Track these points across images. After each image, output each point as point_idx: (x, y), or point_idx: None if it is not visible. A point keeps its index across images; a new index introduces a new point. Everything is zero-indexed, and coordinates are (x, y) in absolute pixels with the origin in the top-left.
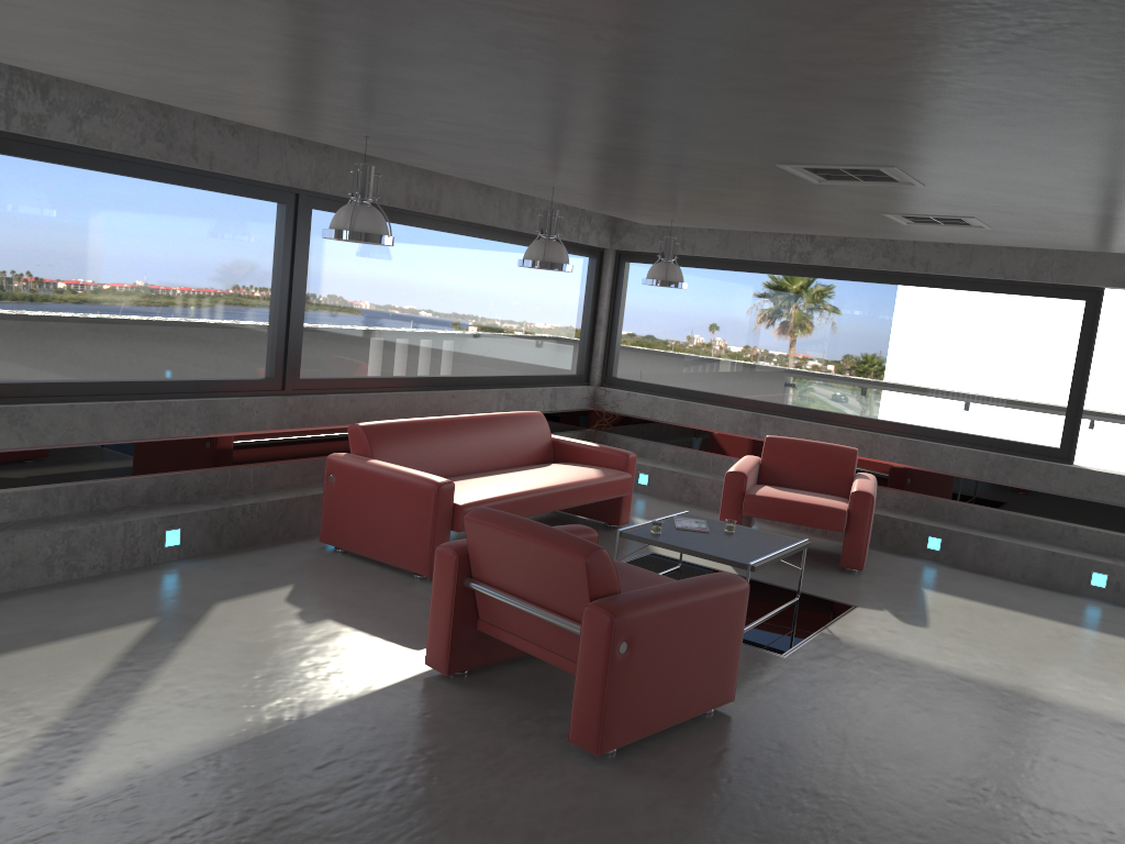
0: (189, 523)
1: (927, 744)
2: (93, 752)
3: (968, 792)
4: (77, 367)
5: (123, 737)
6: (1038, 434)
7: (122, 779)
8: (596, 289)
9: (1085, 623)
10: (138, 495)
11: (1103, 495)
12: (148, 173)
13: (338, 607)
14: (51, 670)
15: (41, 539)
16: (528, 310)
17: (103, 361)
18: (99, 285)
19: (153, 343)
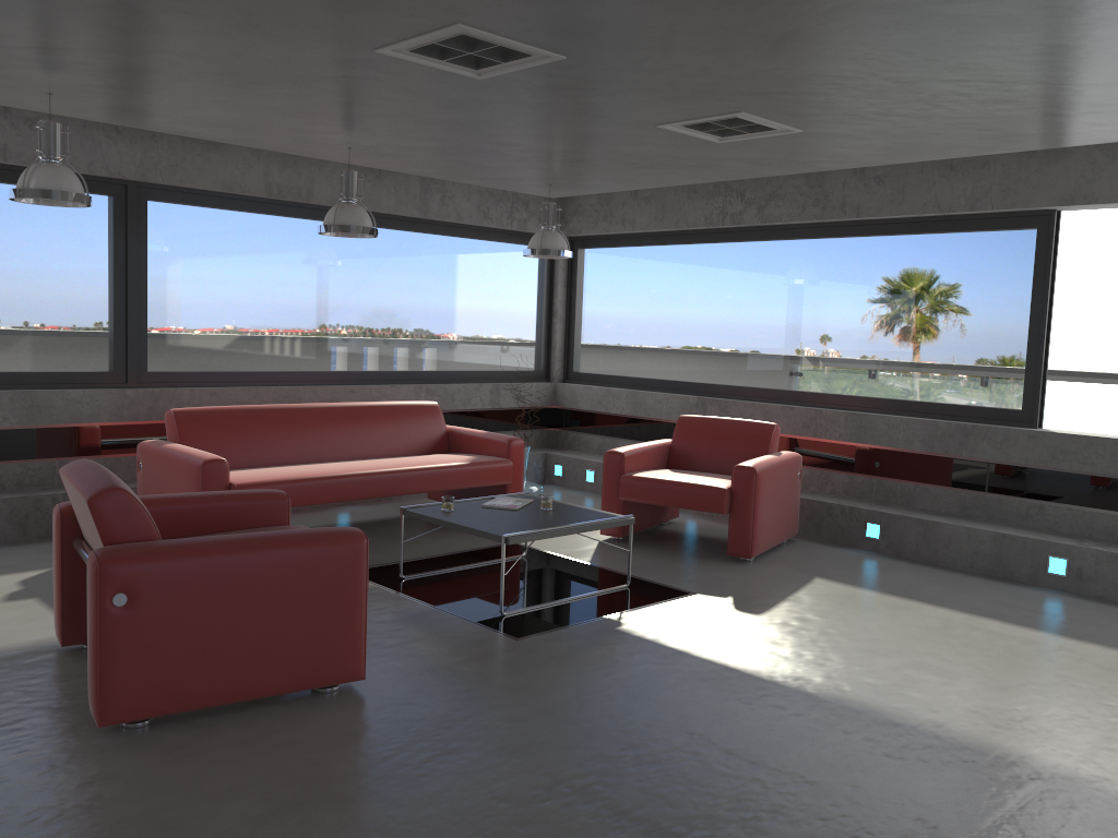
0: None
1: (568, 734)
2: None
3: (542, 788)
4: None
5: None
6: (999, 395)
7: None
8: (548, 279)
9: (1001, 614)
10: None
11: (1071, 462)
12: None
13: None
14: None
15: None
16: (457, 302)
17: None
18: None
19: None
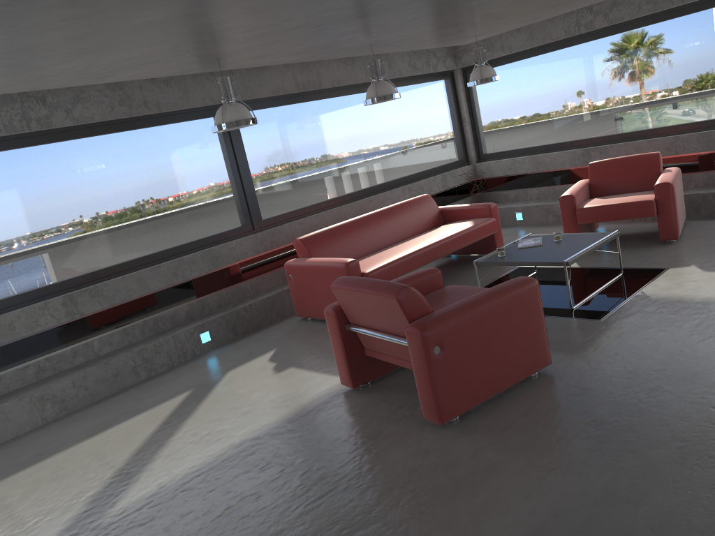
0: (213, 326)
1: (705, 364)
2: (135, 482)
3: None
4: (122, 253)
5: (154, 470)
6: None
7: (146, 497)
8: (455, 99)
9: None
10: (182, 317)
11: None
12: (124, 126)
13: (299, 357)
14: (126, 436)
15: (125, 358)
16: (409, 129)
17: (136, 245)
18: (118, 202)
19: (163, 226)
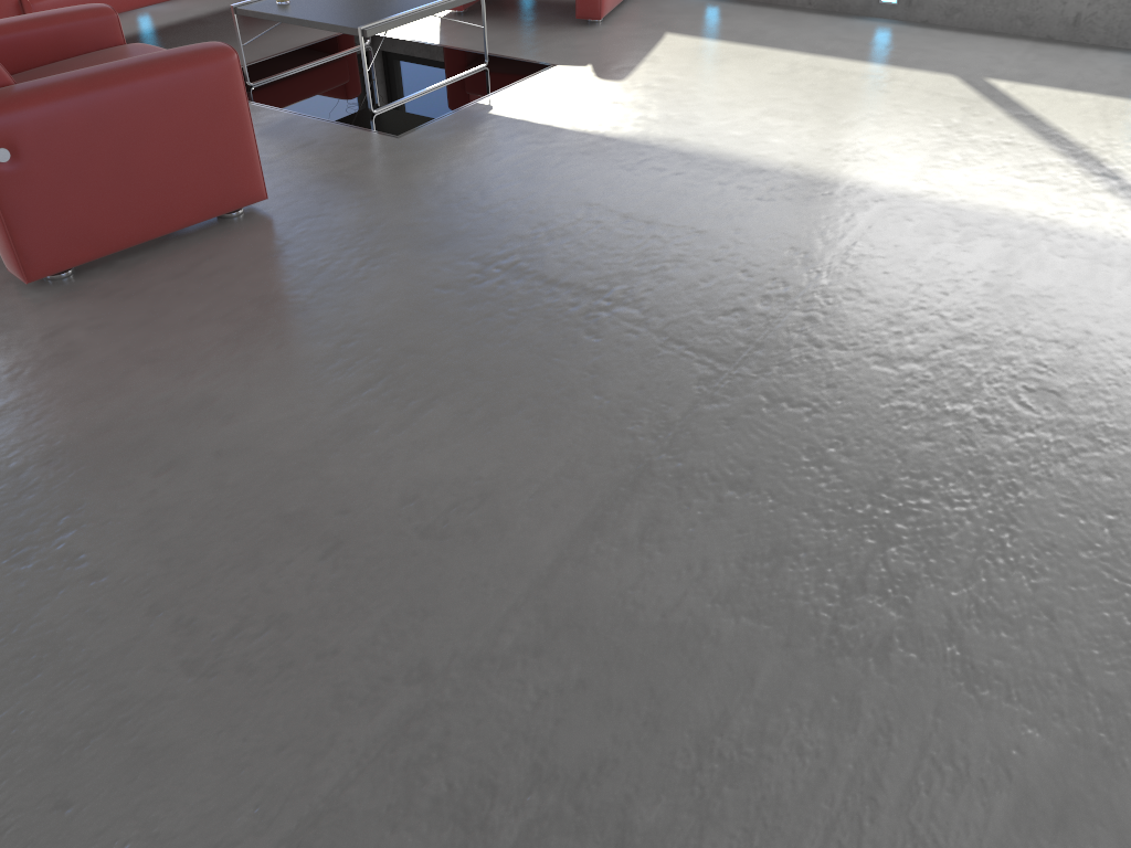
0: None
1: (480, 222)
2: None
3: (474, 273)
4: None
5: None
6: None
7: None
8: None
9: (840, 51)
10: None
11: None
12: None
13: None
14: None
15: None
16: None
17: None
18: None
19: None
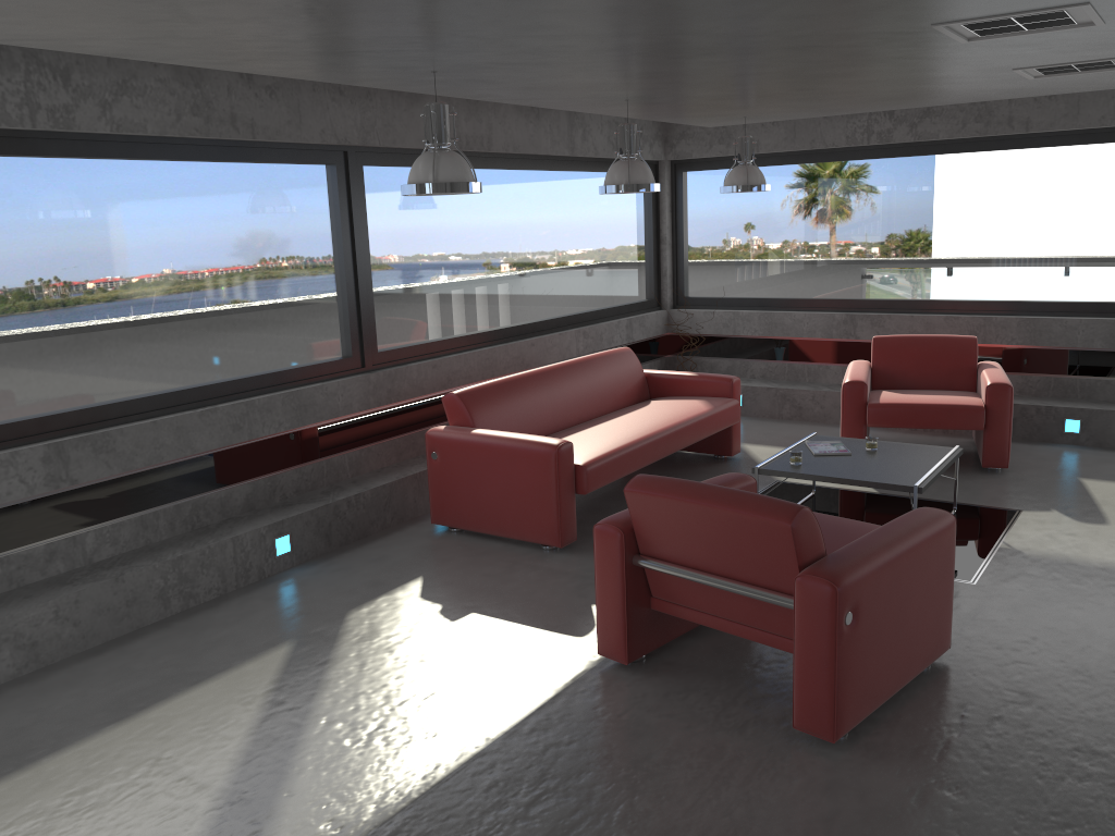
0: (296, 527)
1: None
2: (278, 822)
3: None
4: (151, 379)
5: (304, 798)
6: None
7: None
8: (655, 206)
9: None
10: (238, 504)
11: None
12: (189, 153)
13: (478, 597)
14: (200, 724)
15: (151, 571)
16: (592, 240)
17: (177, 367)
18: (158, 285)
19: (224, 339)
